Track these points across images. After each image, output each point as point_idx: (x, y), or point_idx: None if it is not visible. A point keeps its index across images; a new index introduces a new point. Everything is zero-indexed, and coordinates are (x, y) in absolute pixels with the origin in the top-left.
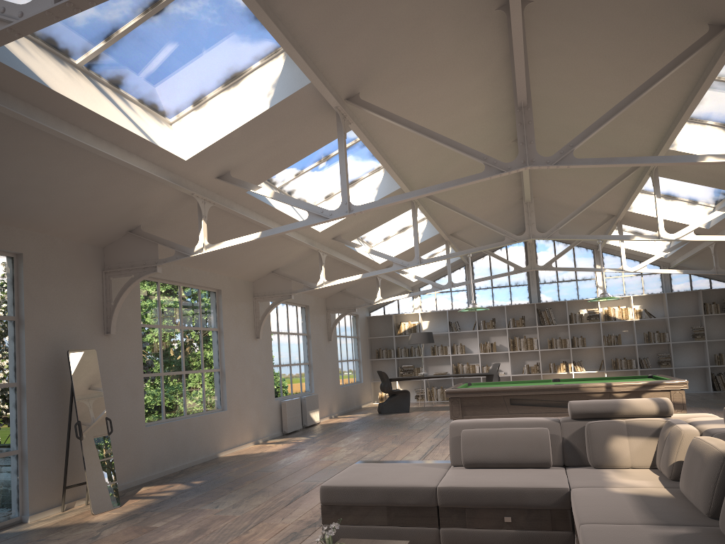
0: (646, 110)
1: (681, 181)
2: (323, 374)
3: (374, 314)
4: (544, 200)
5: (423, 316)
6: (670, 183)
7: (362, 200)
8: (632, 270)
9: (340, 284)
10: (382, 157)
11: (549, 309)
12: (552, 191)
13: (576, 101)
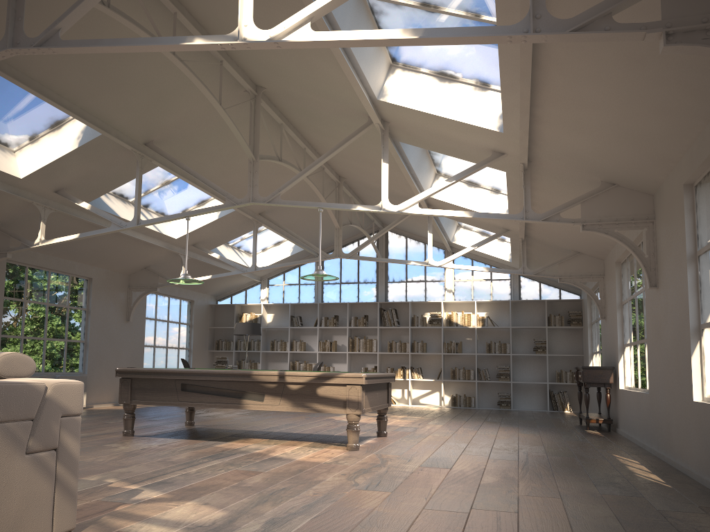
0: None
1: (465, 161)
2: (111, 356)
3: (221, 303)
4: (358, 183)
5: (269, 308)
6: (459, 164)
7: (67, 144)
8: (438, 264)
9: (136, 258)
10: (3, 72)
11: (392, 309)
12: (351, 169)
13: None
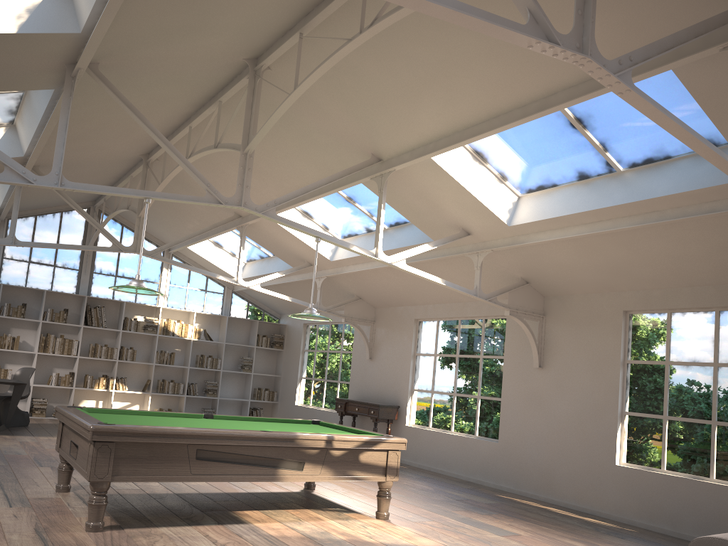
0: (479, 90)
1: (342, 202)
2: None
3: None
4: (168, 169)
5: None
6: (327, 200)
7: None
8: (246, 284)
9: None
10: None
11: (103, 307)
12: (197, 160)
13: (412, 35)
